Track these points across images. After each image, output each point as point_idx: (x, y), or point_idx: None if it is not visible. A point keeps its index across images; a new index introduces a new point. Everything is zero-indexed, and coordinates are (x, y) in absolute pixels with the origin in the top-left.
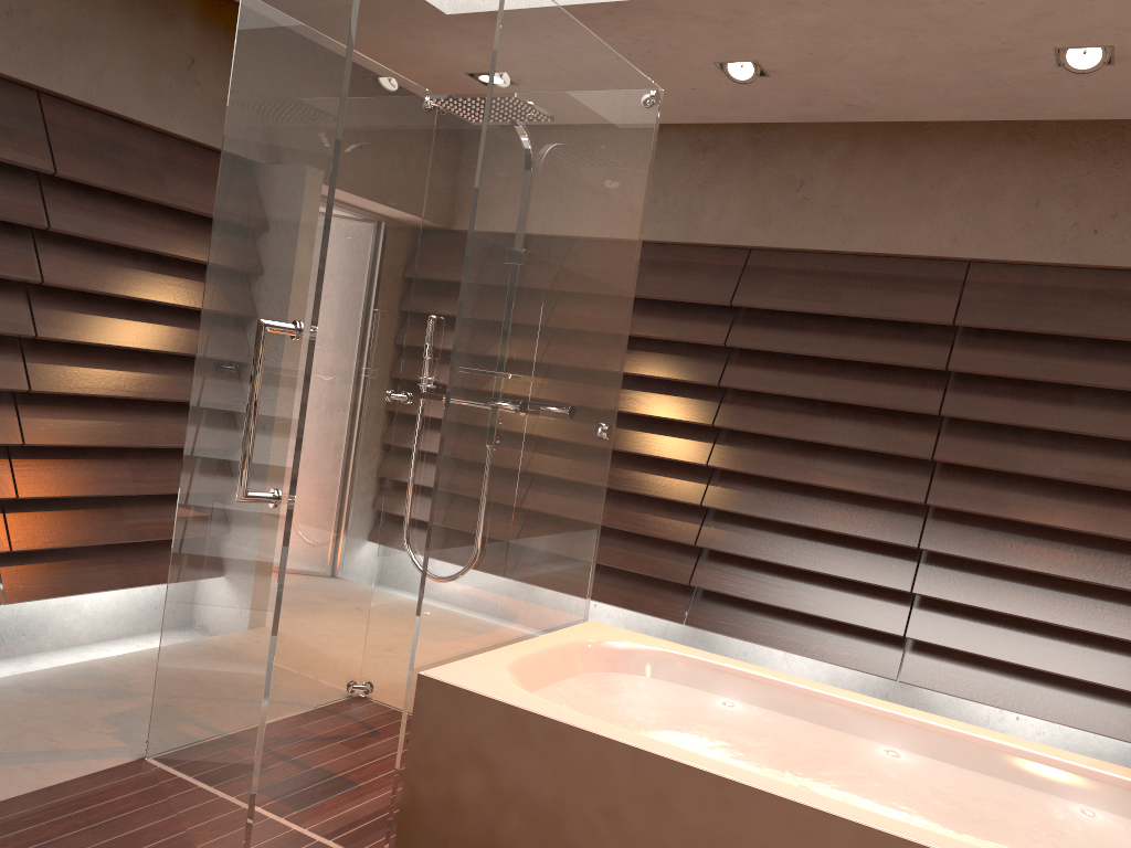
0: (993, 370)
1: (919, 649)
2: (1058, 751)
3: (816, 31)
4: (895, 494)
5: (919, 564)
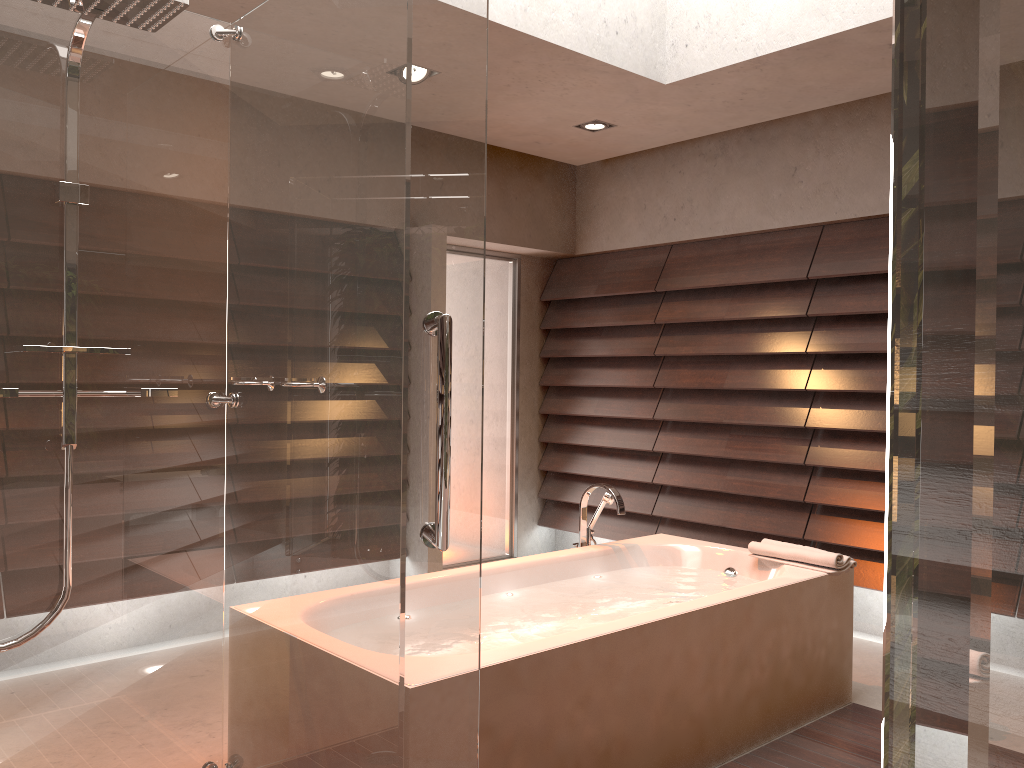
0: None
1: None
2: (565, 551)
3: None
4: None
5: None
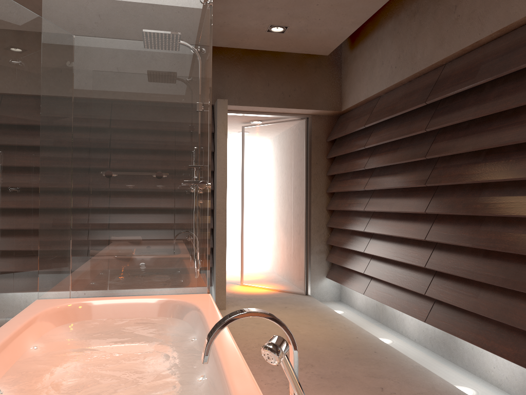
0: None
1: None
2: (248, 390)
3: None
4: (520, 212)
5: None
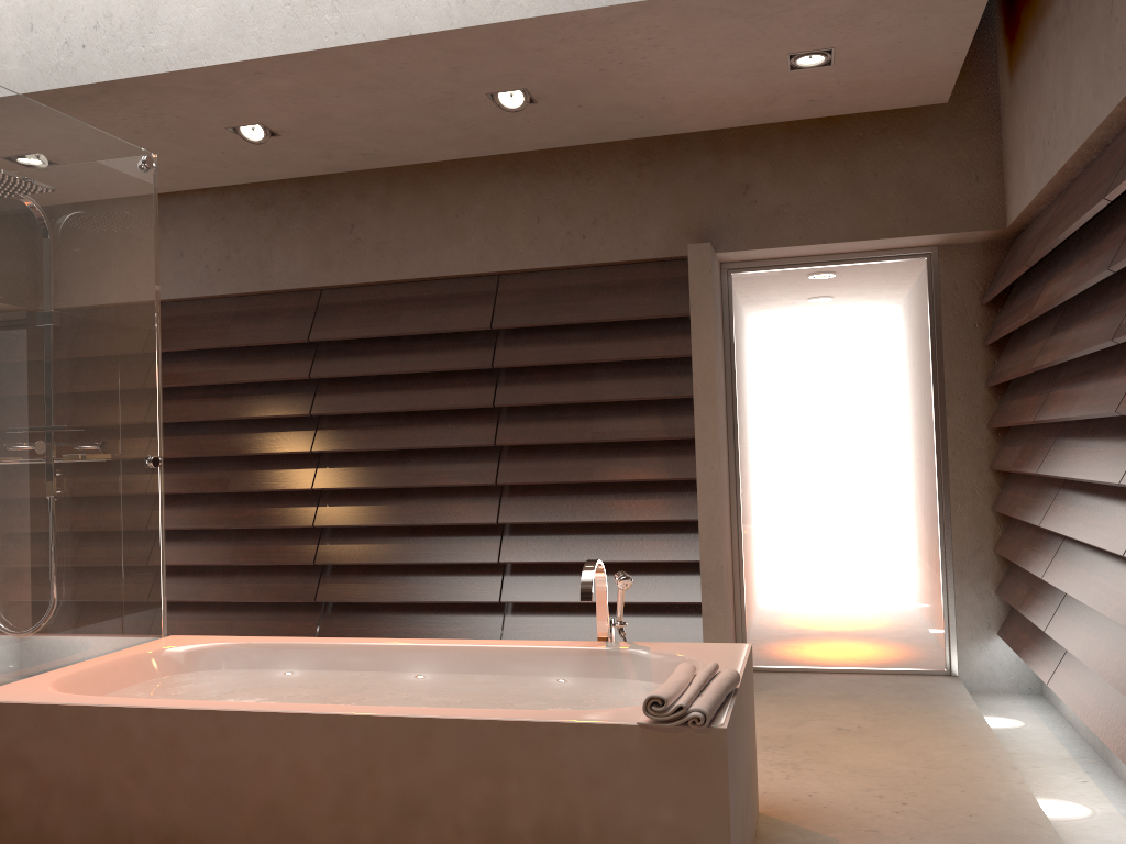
0: (528, 361)
1: (516, 610)
2: (542, 641)
3: (294, 94)
4: (471, 480)
5: (503, 537)
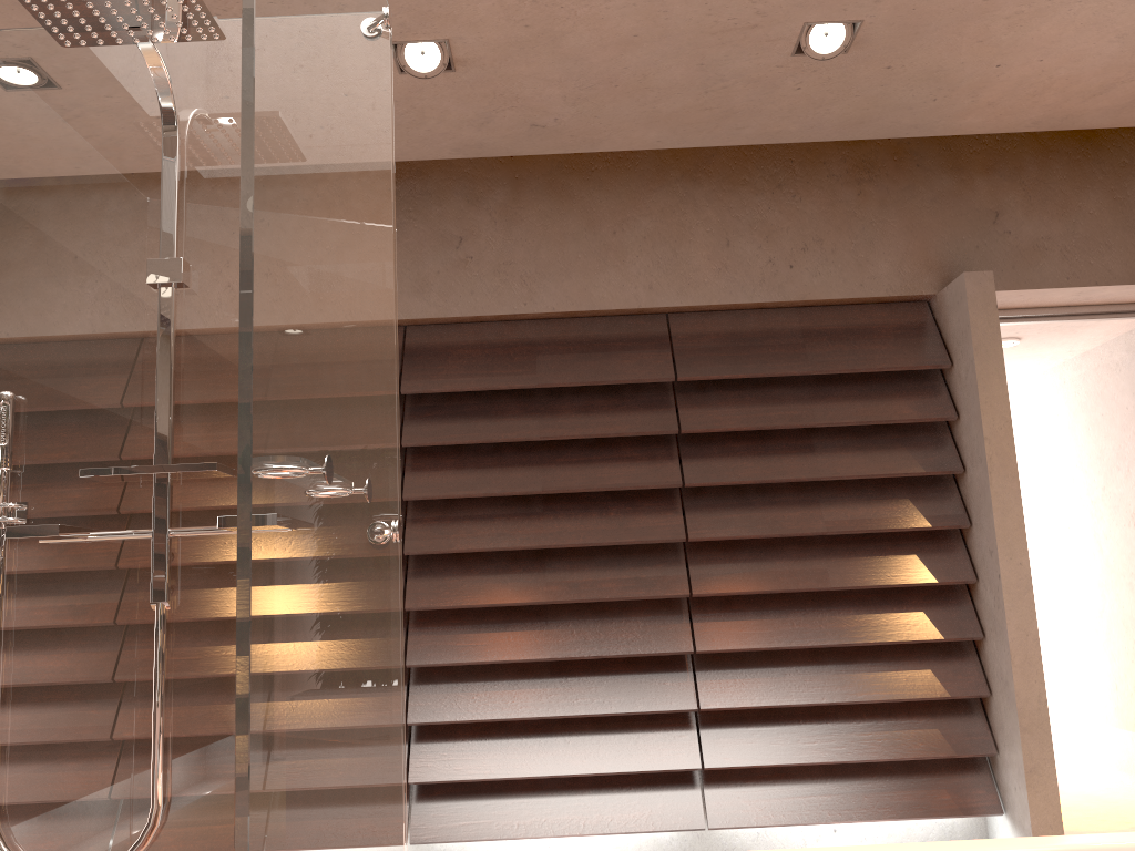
0: (730, 424)
1: (718, 780)
2: None
3: None
4: (653, 591)
5: (696, 673)
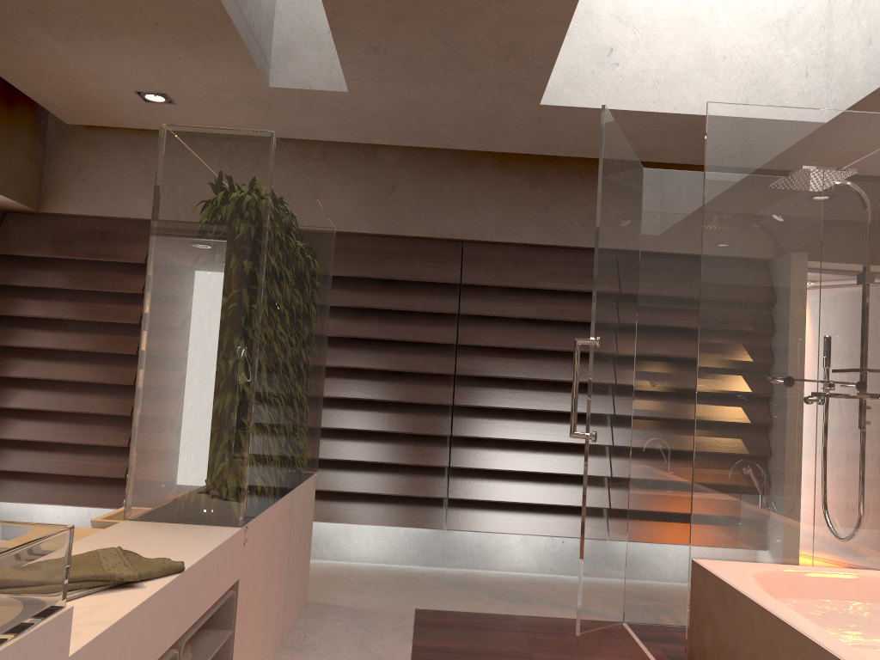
0: None
1: None
2: None
3: None
4: None
5: None
